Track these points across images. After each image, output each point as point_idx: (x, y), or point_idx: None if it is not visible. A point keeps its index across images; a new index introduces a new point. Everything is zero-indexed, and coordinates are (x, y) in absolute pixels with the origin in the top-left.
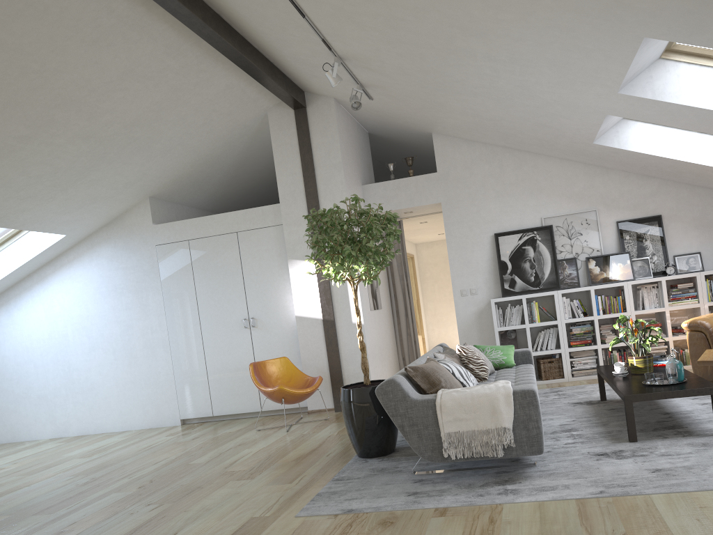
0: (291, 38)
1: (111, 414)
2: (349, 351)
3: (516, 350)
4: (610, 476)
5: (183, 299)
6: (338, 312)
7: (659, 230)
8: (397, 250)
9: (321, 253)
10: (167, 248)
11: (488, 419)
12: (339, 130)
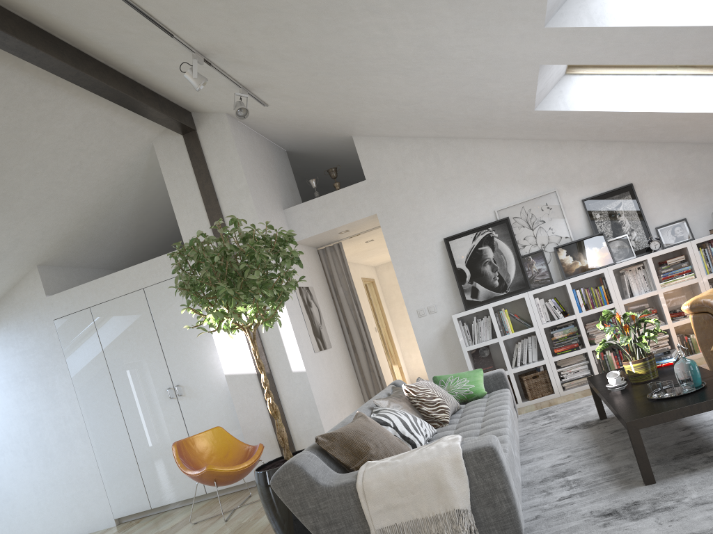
0: (130, 38)
1: (34, 526)
2: (294, 406)
3: (486, 374)
4: None
5: (95, 377)
6: (273, 362)
7: (632, 201)
8: (301, 277)
9: (193, 299)
10: (67, 321)
11: (434, 499)
12: (239, 149)
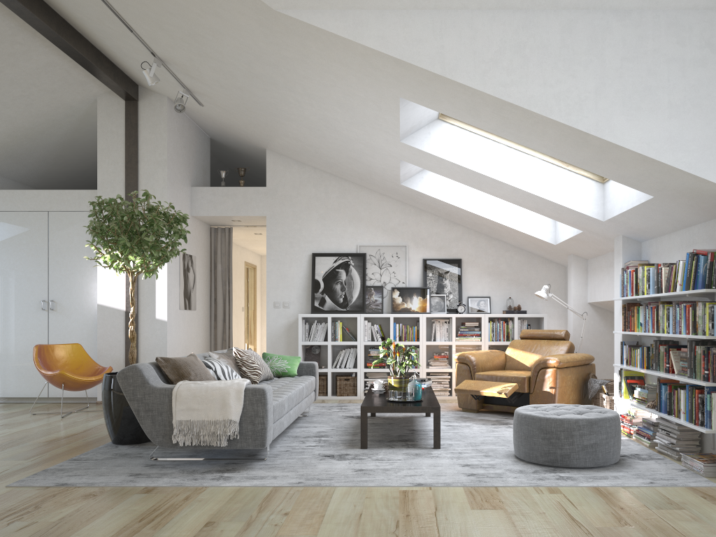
0: (110, 31)
1: None
2: (148, 346)
3: (302, 362)
4: (319, 471)
5: None
6: (142, 306)
7: (458, 272)
8: (183, 249)
9: (98, 240)
10: None
11: (218, 411)
12: (169, 129)
